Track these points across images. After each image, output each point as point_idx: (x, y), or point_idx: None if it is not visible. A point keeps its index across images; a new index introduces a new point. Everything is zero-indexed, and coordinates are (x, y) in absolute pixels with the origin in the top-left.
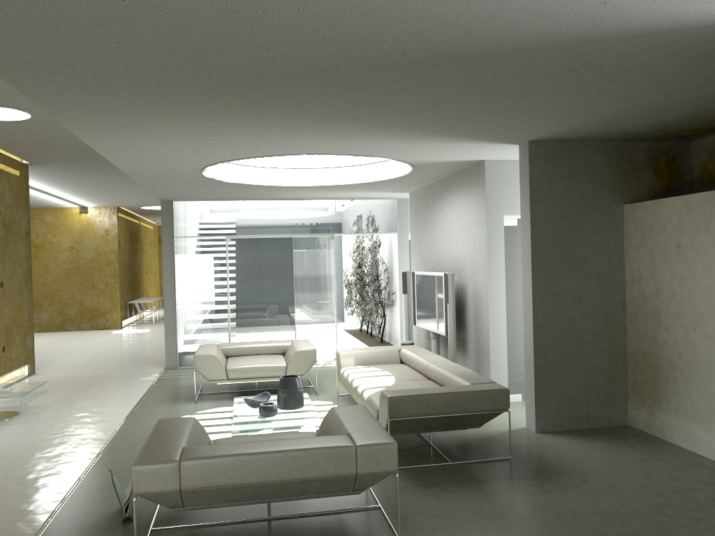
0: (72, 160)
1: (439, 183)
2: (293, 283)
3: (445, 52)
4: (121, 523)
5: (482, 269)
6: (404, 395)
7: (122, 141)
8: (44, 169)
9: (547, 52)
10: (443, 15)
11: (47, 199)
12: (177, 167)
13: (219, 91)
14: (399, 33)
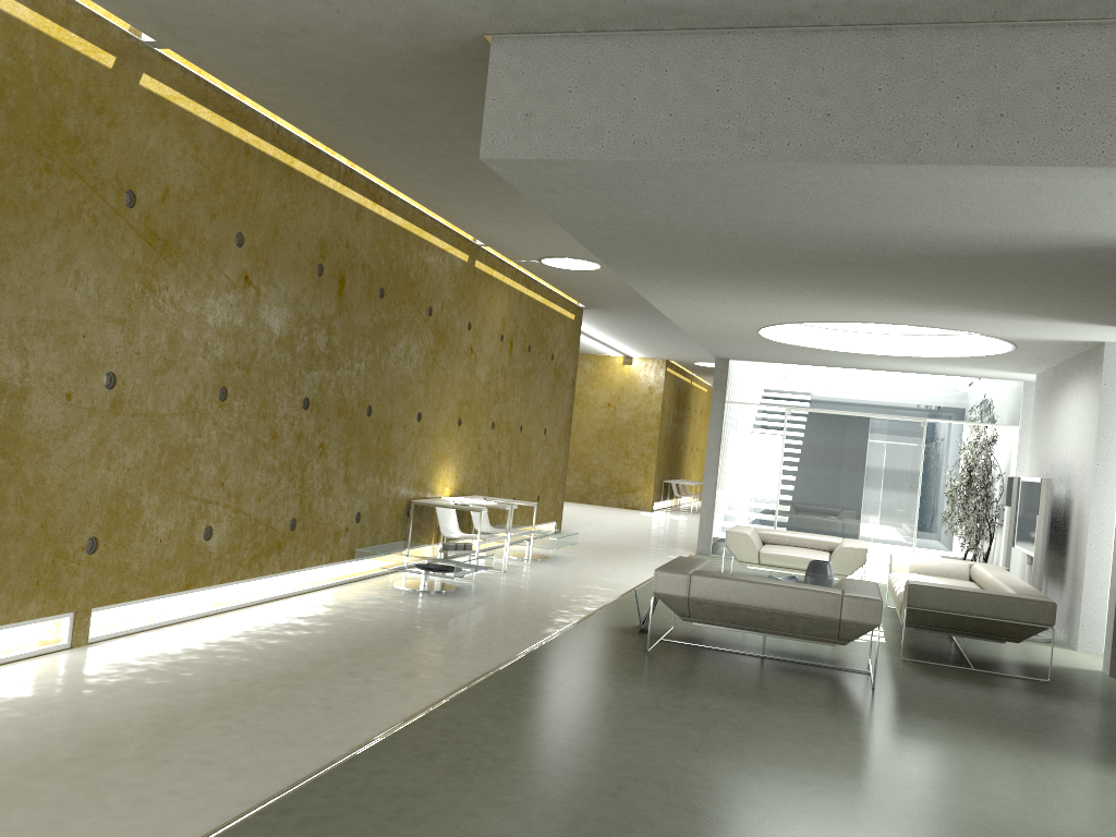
0: (627, 306)
1: (1064, 365)
2: (863, 474)
3: (956, 254)
4: (637, 632)
5: (1088, 477)
6: (927, 585)
7: (681, 301)
8: (597, 314)
9: (1060, 256)
10: (934, 235)
11: (591, 344)
12: (732, 325)
13: (765, 271)
14: (904, 243)
